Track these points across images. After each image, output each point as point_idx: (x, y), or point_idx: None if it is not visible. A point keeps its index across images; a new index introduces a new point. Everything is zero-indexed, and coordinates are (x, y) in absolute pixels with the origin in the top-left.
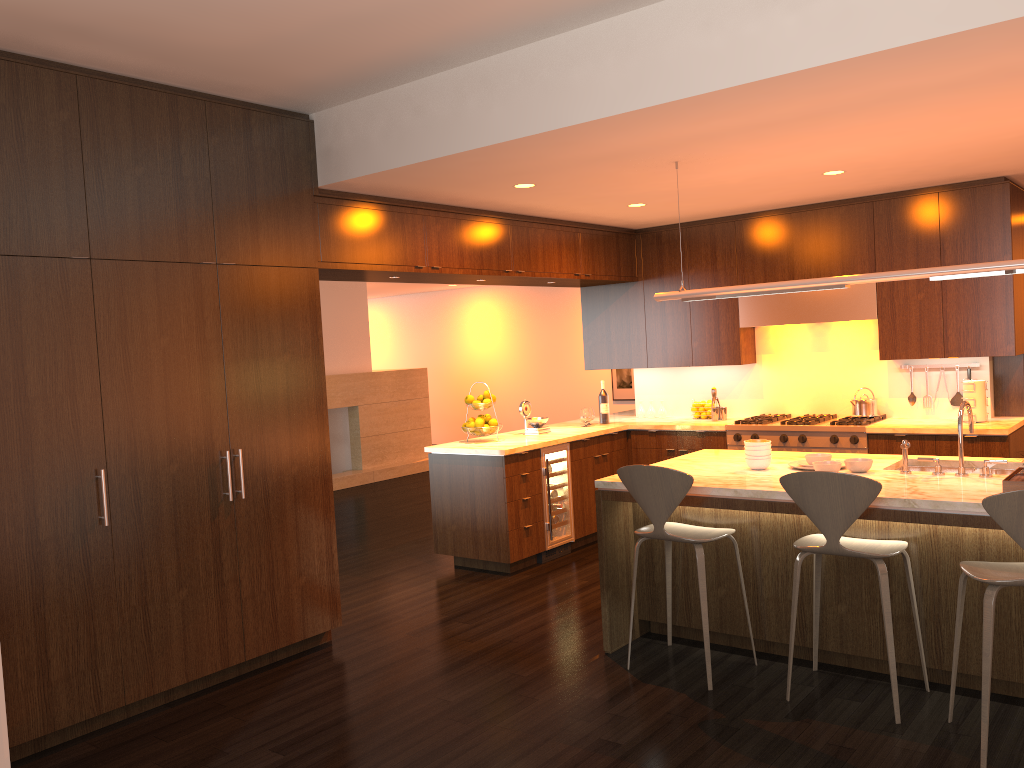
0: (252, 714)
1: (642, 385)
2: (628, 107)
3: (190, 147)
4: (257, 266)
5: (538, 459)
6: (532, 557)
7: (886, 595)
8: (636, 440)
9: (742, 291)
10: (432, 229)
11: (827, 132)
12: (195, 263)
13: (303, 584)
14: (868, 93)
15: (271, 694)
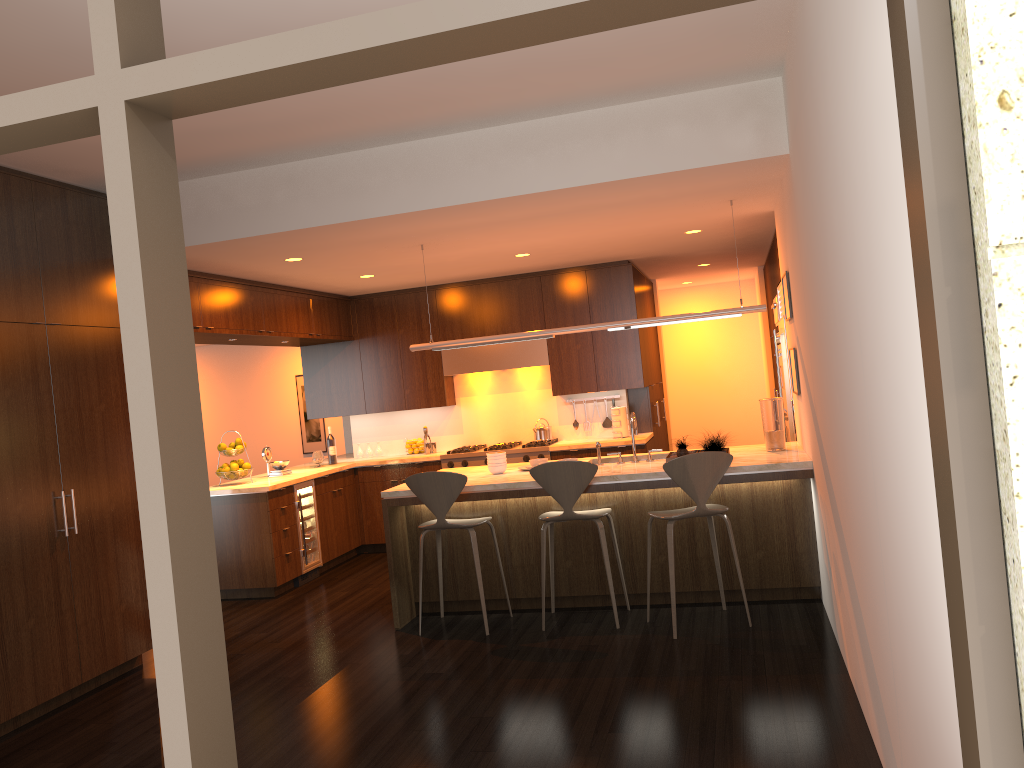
0: (114, 718)
1: (358, 430)
2: (415, 208)
3: (21, 220)
4: (76, 326)
5: (292, 494)
6: (290, 582)
7: (604, 542)
8: (363, 475)
9: (479, 341)
10: (204, 294)
11: (533, 228)
12: (29, 323)
13: (124, 611)
14: (570, 206)
15: (119, 704)
